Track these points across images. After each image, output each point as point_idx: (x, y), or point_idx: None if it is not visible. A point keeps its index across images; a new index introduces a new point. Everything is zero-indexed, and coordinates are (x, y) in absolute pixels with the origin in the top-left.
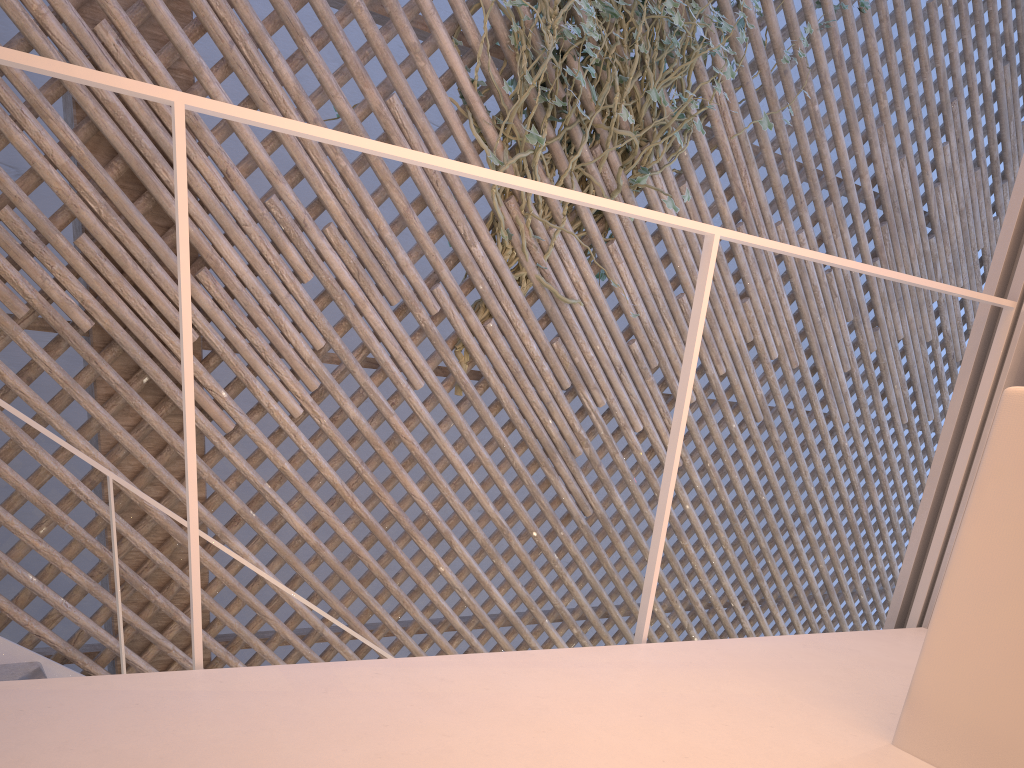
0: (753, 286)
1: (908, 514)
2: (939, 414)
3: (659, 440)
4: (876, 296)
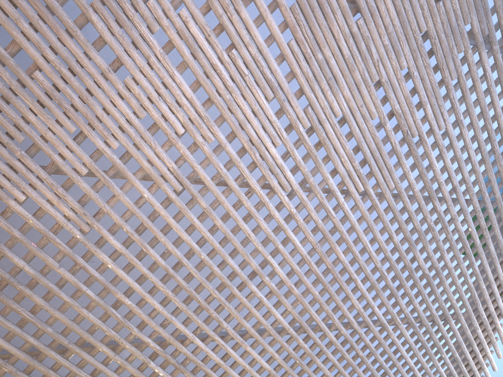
0: (129, 63)
1: (380, 267)
2: (400, 183)
3: (52, 209)
4: (298, 76)
